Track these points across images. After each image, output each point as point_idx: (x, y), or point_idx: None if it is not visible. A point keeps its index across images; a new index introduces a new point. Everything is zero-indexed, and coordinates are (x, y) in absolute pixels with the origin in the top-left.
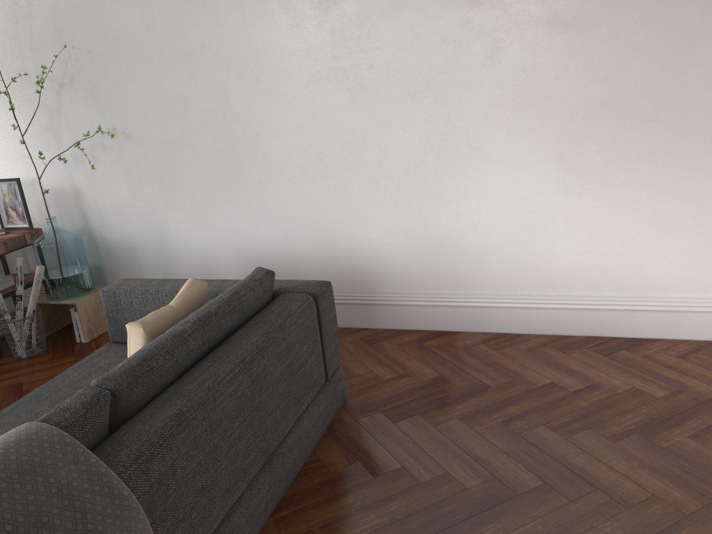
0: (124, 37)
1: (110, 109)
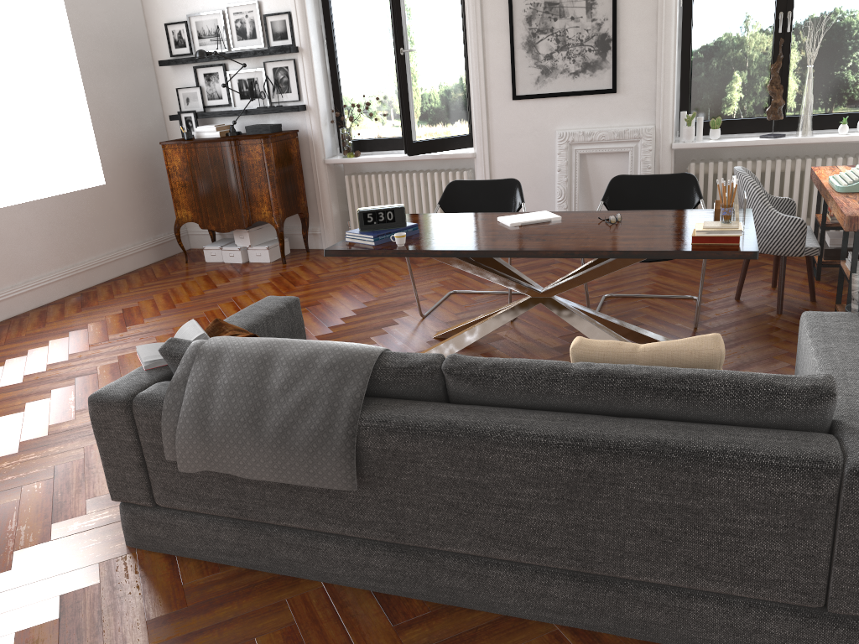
0: None
1: None
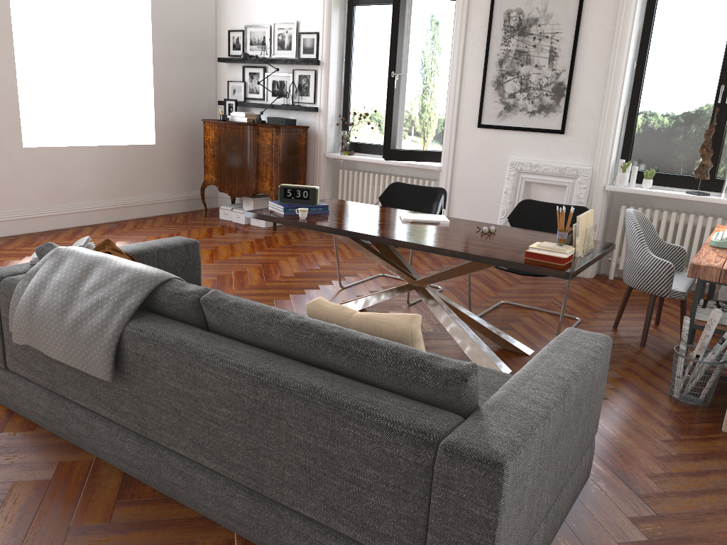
0: None
1: None
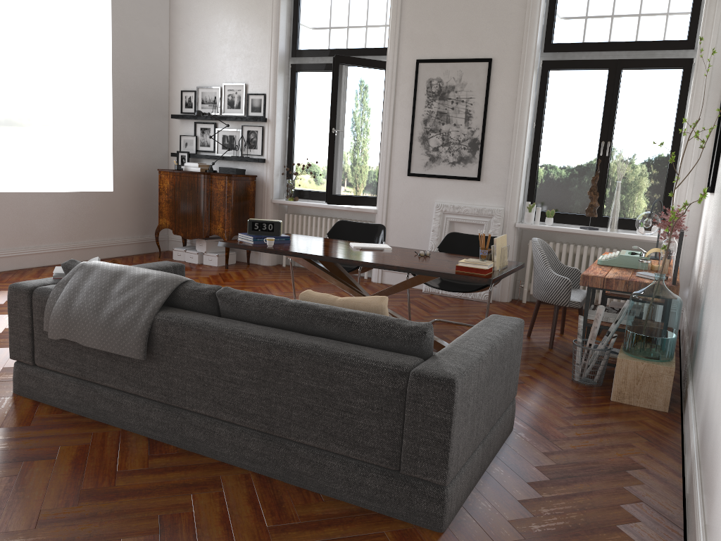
0: None
1: None
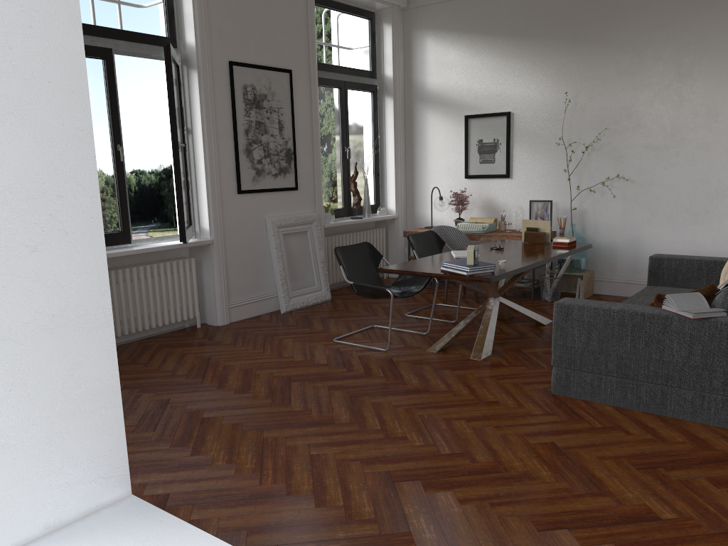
0: (646, 125)
1: (623, 165)
